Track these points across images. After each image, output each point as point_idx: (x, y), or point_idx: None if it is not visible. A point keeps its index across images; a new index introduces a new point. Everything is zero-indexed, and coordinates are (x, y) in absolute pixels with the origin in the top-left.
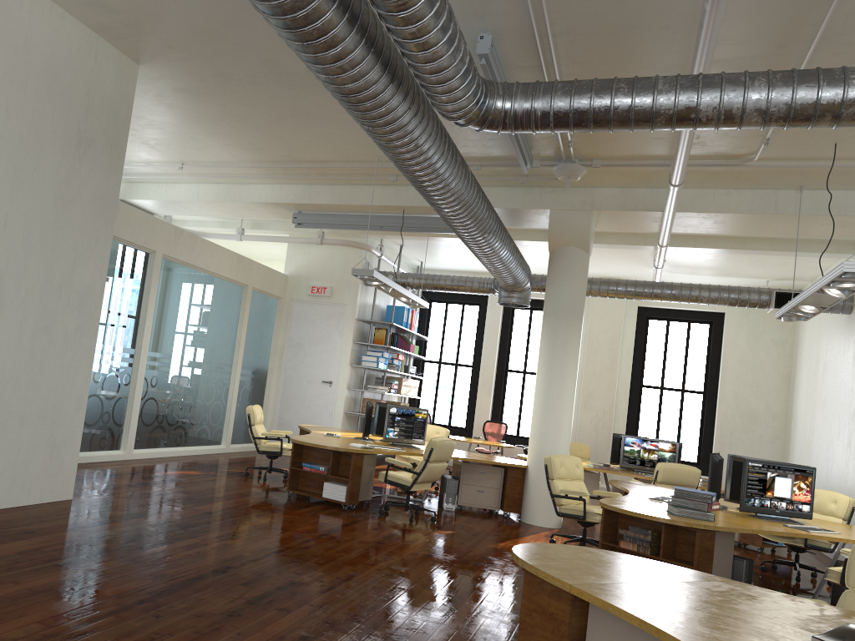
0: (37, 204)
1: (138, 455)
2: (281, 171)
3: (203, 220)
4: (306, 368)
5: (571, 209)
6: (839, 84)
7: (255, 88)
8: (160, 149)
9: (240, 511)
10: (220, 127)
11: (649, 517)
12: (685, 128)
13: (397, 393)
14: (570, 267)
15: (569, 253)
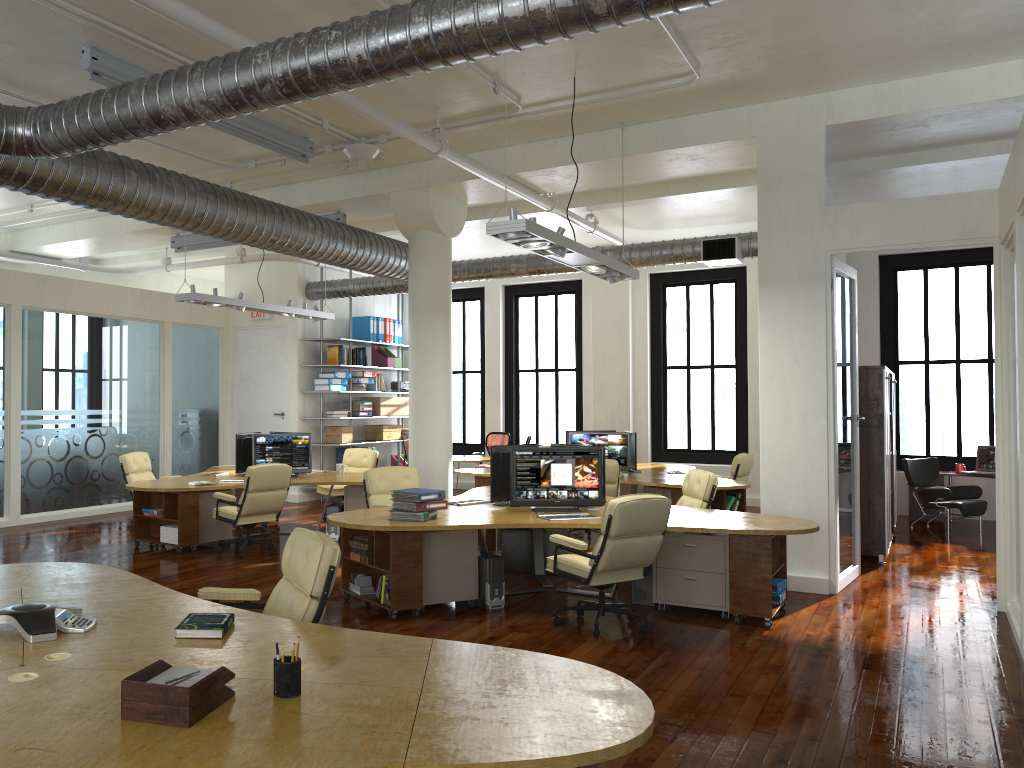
0: None
1: (28, 520)
2: None
3: (134, 255)
4: (257, 402)
5: (409, 189)
6: (248, 65)
7: None
8: None
9: None
10: None
11: (343, 525)
12: (171, 128)
13: (376, 415)
14: (424, 254)
15: (421, 238)
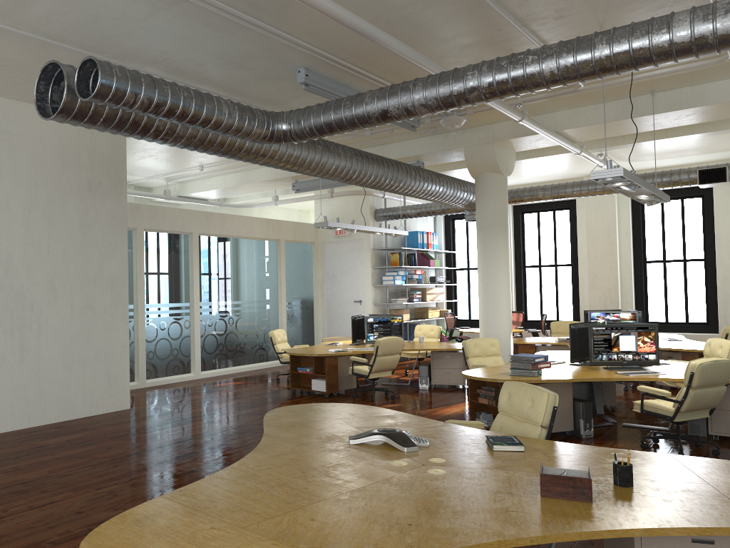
0: (67, 233)
1: (205, 375)
2: None
3: (250, 194)
4: (341, 293)
5: (478, 144)
6: (460, 80)
7: None
8: (181, 162)
9: (241, 405)
10: None
11: (481, 379)
12: (391, 121)
13: (423, 301)
14: (488, 189)
15: (486, 178)
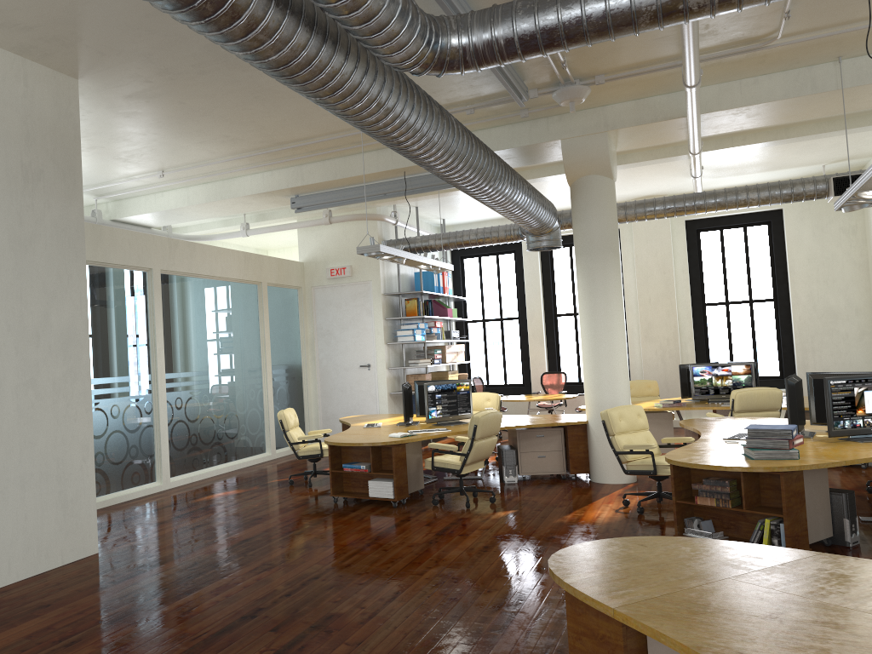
0: None
1: (176, 482)
2: (266, 157)
3: (205, 223)
4: (340, 355)
5: (584, 135)
6: None
7: (206, 78)
8: (135, 161)
9: (279, 531)
10: (186, 126)
11: (722, 468)
12: (675, 22)
13: (442, 362)
14: (595, 198)
15: (590, 183)
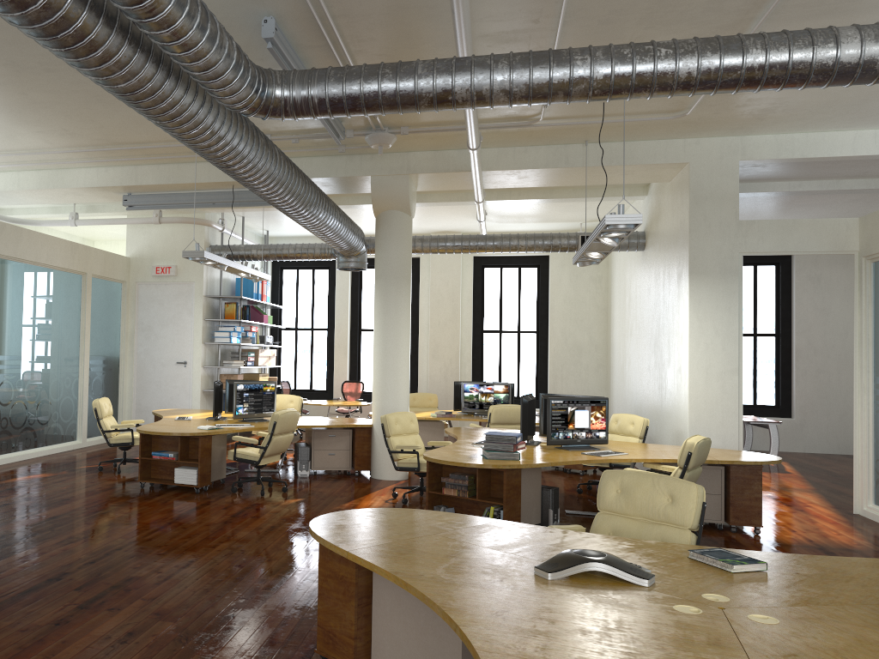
0: None
1: None
2: (103, 154)
3: (33, 207)
4: (159, 351)
5: (390, 175)
6: (566, 65)
7: (52, 76)
8: None
9: (87, 510)
10: (25, 115)
11: (462, 465)
12: (446, 109)
13: (254, 365)
14: (395, 230)
15: (392, 217)
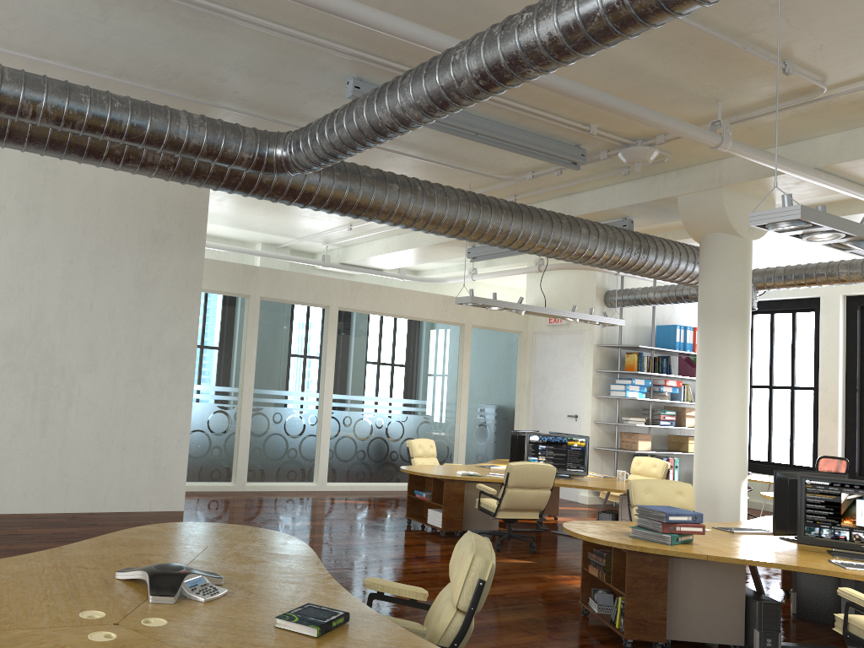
0: (119, 290)
1: (333, 487)
2: None
3: (446, 266)
4: (552, 403)
5: (699, 191)
6: (447, 63)
7: None
8: (320, 218)
9: (316, 528)
10: None
11: (575, 535)
12: (389, 135)
13: (681, 426)
14: (716, 257)
15: (713, 241)
